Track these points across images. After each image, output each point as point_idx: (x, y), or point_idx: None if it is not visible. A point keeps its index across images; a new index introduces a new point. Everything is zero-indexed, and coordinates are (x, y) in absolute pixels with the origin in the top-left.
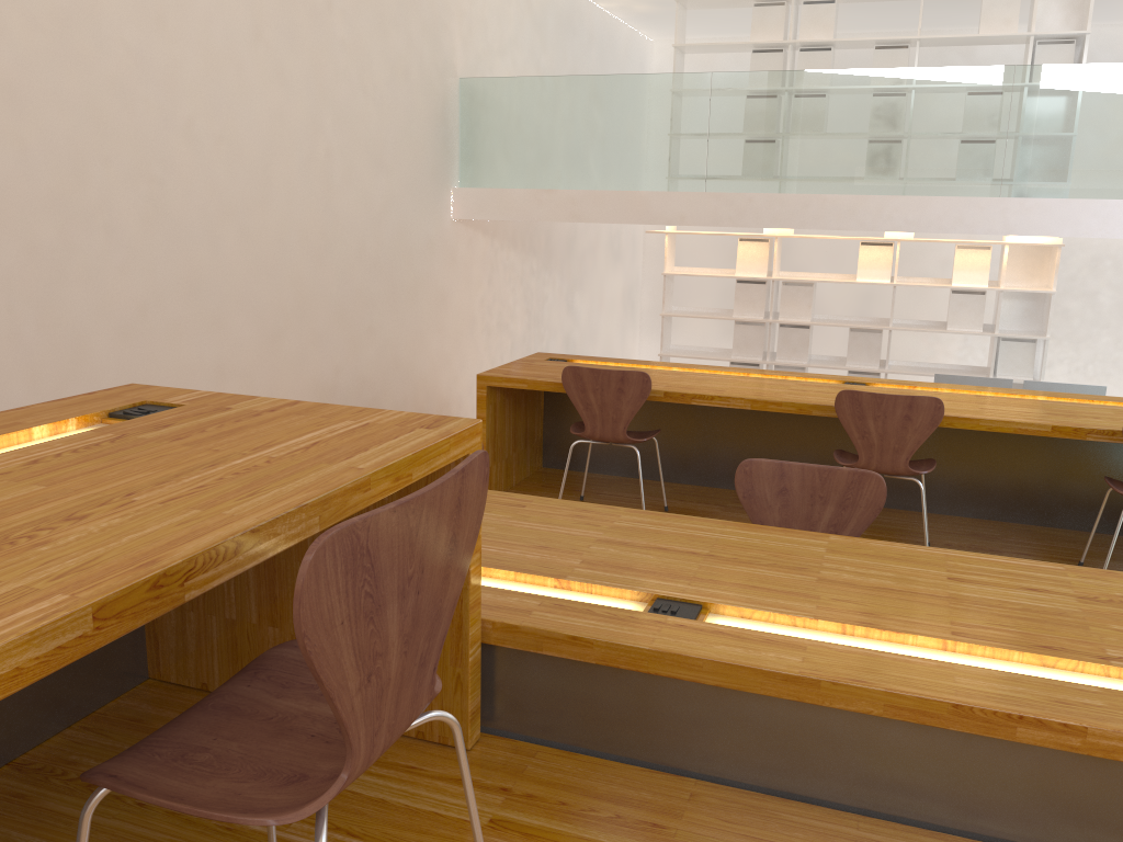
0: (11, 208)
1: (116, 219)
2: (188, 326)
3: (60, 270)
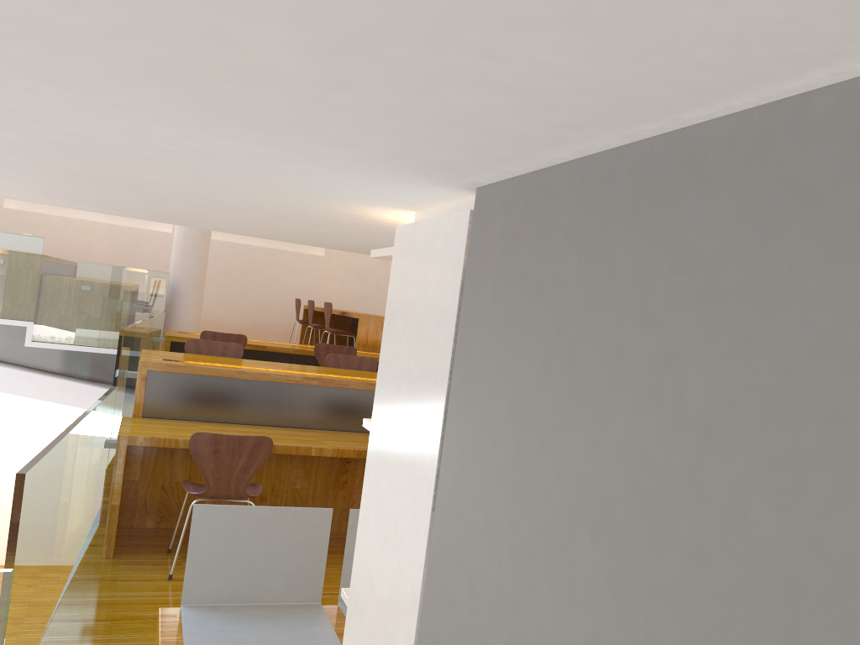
0: None
1: None
2: None
3: None
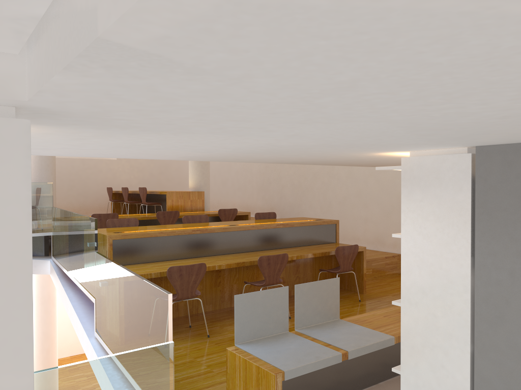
0: (320, 175)
1: (340, 176)
2: (356, 204)
3: (327, 187)
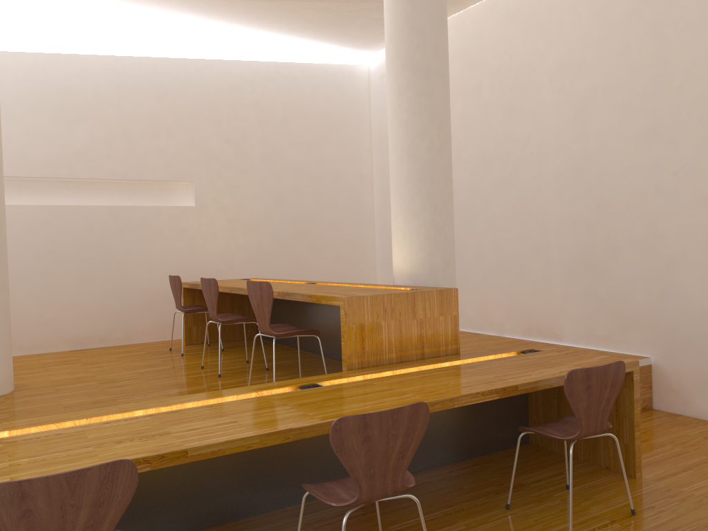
0: None
1: None
2: None
3: None
